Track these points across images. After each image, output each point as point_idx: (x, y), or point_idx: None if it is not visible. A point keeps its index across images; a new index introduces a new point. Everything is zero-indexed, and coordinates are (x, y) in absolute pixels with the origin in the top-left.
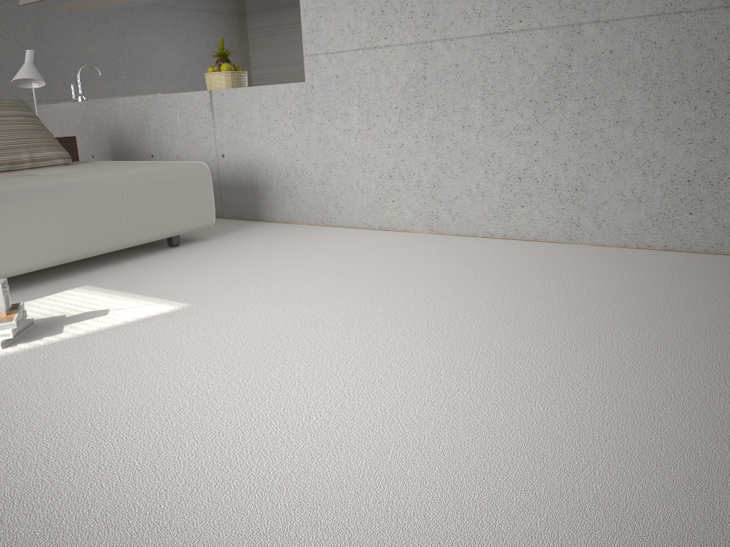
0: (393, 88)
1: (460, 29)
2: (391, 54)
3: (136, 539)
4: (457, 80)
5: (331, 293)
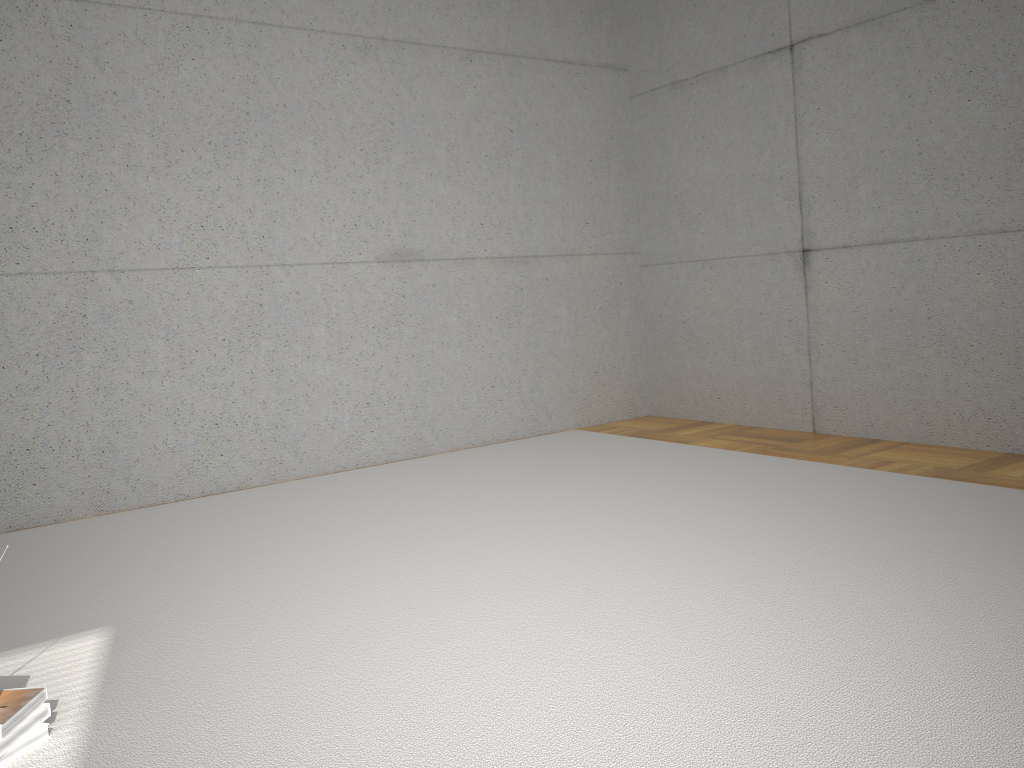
0: (31, 329)
1: (134, 260)
2: (27, 284)
3: (626, 626)
4: (132, 319)
5: (223, 563)
